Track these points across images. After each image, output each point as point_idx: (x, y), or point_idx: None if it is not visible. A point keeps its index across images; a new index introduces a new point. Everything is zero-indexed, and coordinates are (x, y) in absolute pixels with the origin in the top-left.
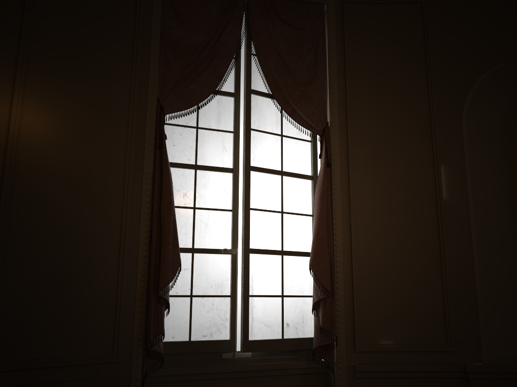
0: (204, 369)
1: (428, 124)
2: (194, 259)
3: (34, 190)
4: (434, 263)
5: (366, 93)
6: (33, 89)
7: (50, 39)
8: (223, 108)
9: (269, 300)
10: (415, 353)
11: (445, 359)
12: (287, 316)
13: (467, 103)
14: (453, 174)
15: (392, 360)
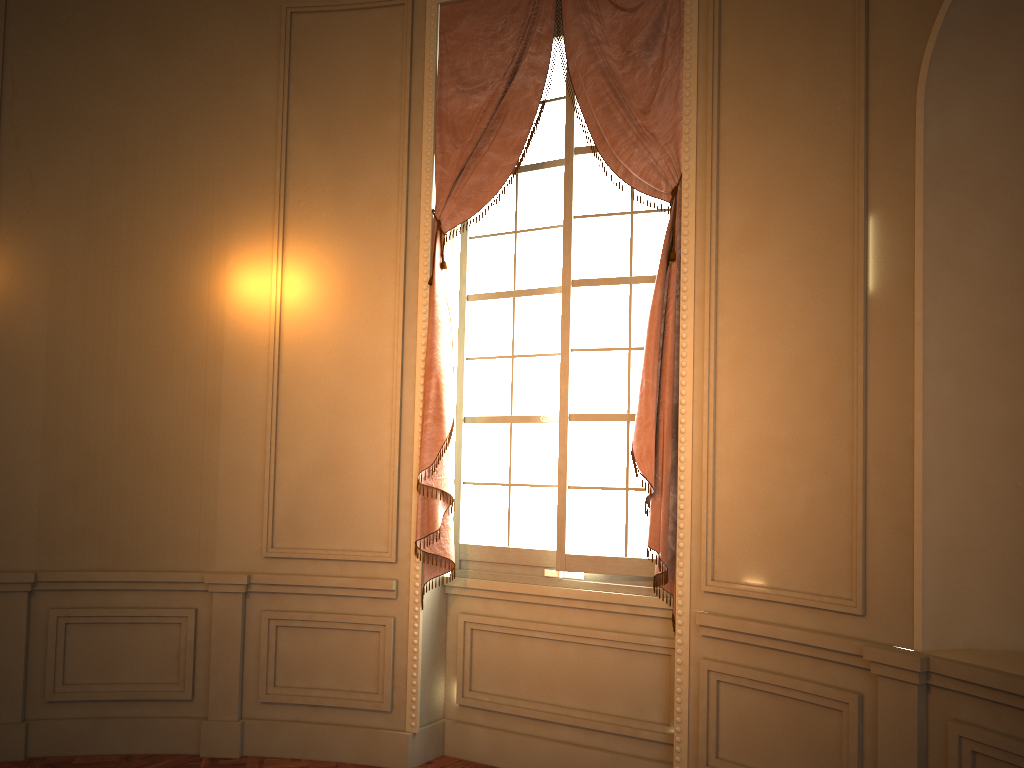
0: (520, 588)
1: (852, 126)
2: (513, 432)
3: (301, 365)
4: (843, 432)
5: (745, 93)
6: (294, 249)
7: (307, 181)
8: (551, 188)
9: (603, 495)
10: (800, 610)
11: (849, 628)
12: (635, 522)
13: (930, 49)
14: (891, 232)
15: (762, 615)
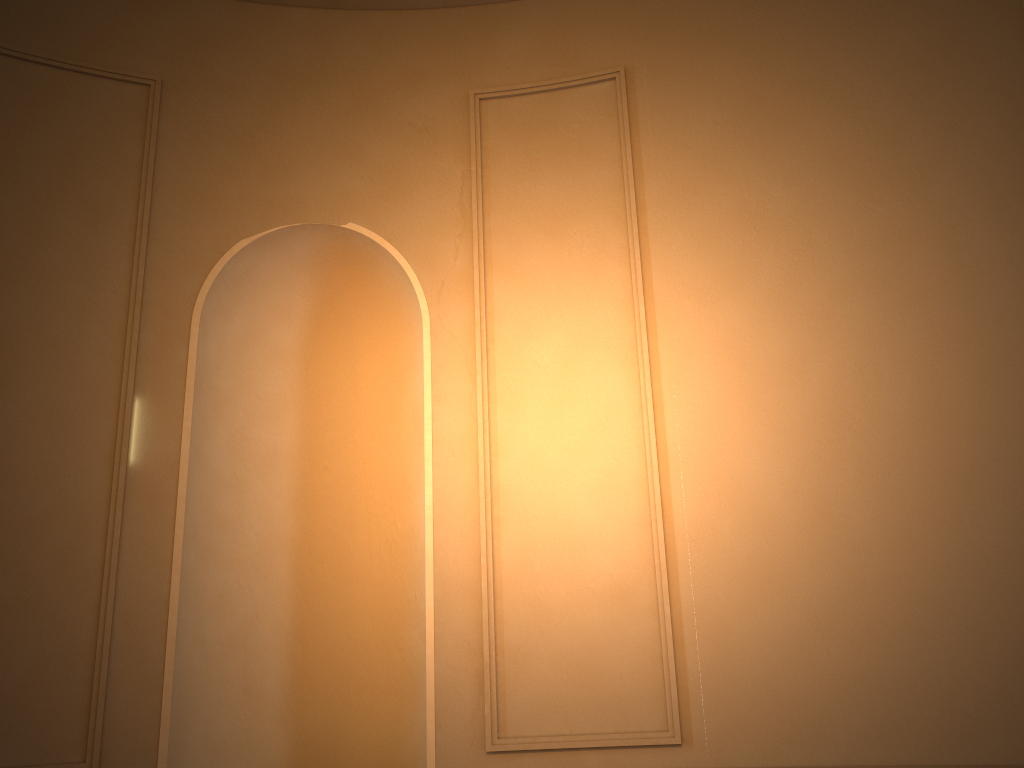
0: None
1: (123, 316)
2: None
3: None
4: (87, 592)
5: None
6: None
7: None
8: None
9: None
10: None
11: None
12: None
13: (208, 286)
14: (159, 417)
15: None
